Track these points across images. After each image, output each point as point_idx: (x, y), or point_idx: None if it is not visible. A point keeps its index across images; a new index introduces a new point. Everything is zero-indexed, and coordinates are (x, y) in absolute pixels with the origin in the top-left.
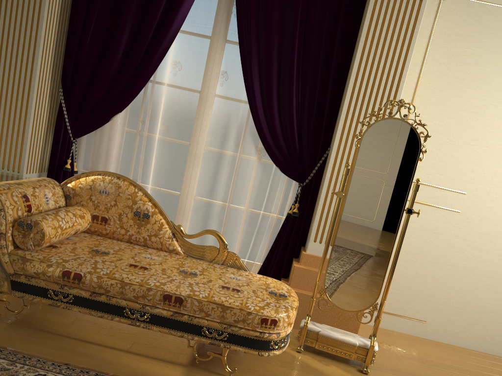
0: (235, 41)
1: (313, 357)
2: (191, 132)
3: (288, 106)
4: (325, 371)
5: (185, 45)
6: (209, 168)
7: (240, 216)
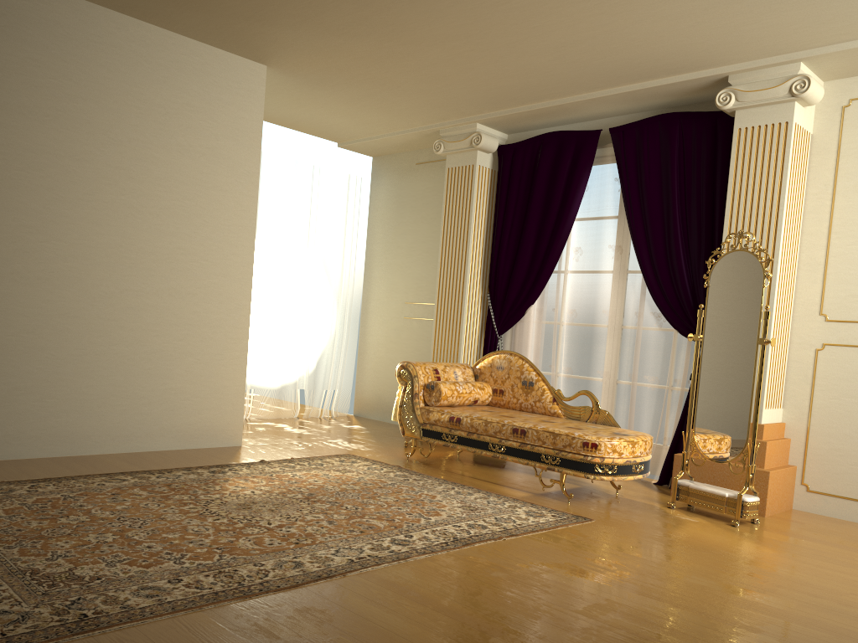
0: (625, 215)
1: (683, 512)
2: (593, 310)
3: (675, 265)
4: (681, 517)
5: (583, 231)
6: (613, 343)
7: (646, 389)
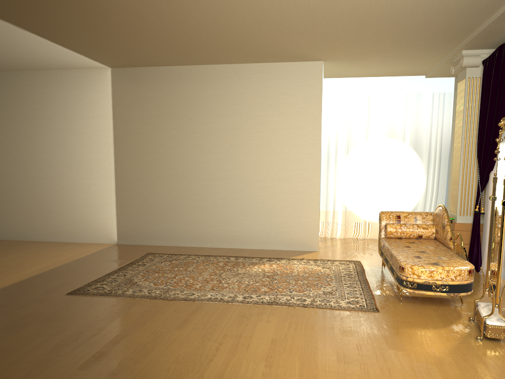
0: None
1: (471, 324)
2: None
3: None
4: (453, 326)
5: None
6: None
7: None
